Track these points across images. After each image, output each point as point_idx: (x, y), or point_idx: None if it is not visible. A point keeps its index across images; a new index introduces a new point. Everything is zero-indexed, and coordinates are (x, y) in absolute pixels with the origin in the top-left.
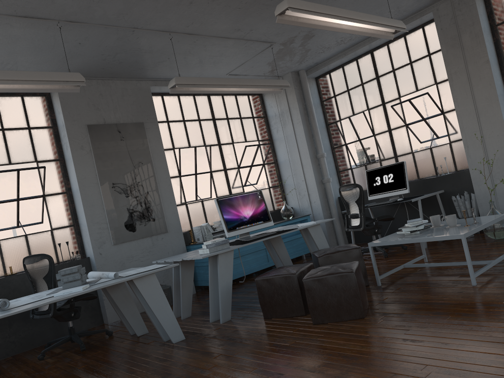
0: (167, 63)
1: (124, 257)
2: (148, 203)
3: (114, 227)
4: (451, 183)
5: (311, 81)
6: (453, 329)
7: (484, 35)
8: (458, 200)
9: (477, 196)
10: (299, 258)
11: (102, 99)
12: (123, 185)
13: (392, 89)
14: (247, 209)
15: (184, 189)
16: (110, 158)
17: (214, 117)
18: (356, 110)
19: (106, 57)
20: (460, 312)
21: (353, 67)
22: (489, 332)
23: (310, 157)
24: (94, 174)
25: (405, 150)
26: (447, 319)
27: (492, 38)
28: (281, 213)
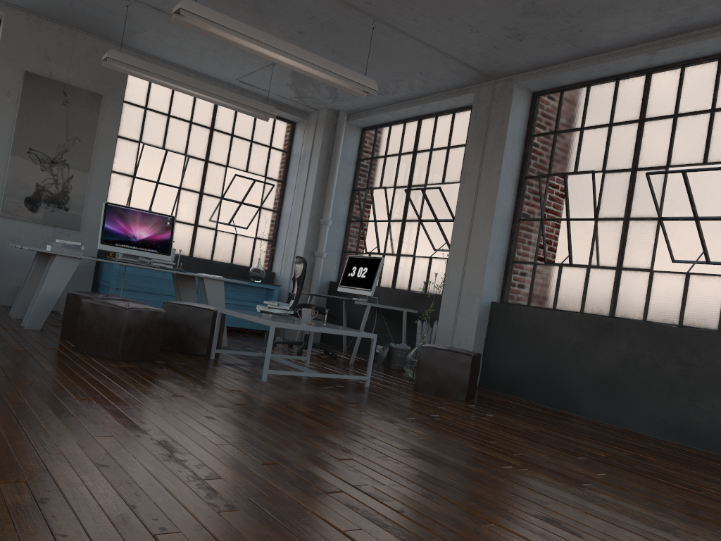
0: (146, 36)
1: (8, 236)
2: (68, 188)
3: (10, 197)
4: (429, 306)
5: (354, 130)
6: (137, 383)
7: (508, 140)
8: (418, 326)
9: (439, 329)
10: (249, 332)
11: (59, 49)
12: (43, 156)
13: (422, 172)
14: (143, 230)
15: (135, 194)
16: (40, 119)
17: (213, 126)
18: (384, 184)
19: (61, 1)
20: (183, 382)
21: (399, 130)
22: (149, 391)
23: (309, 218)
24: (11, 129)
25: (409, 251)
26: (159, 380)
27: (523, 148)
28: (249, 271)
